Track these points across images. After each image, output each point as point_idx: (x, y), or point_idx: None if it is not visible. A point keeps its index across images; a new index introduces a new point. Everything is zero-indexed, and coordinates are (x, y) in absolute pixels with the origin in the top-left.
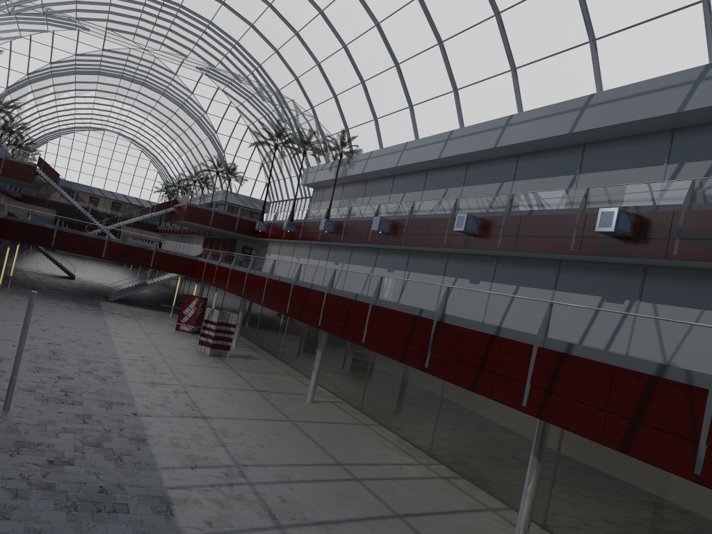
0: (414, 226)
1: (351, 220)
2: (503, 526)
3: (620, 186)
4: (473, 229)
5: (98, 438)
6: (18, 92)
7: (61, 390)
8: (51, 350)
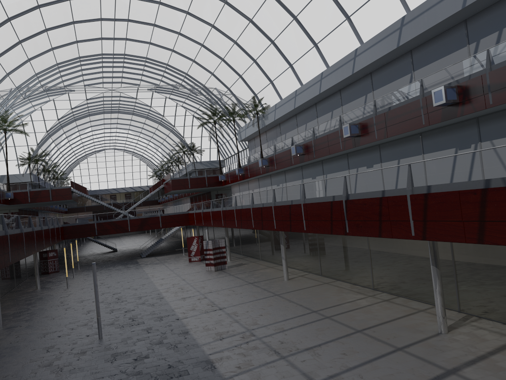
0: (318, 143)
1: (277, 153)
2: (431, 318)
3: (441, 71)
4: (356, 132)
5: (159, 339)
6: (45, 144)
7: (129, 318)
8: (116, 297)
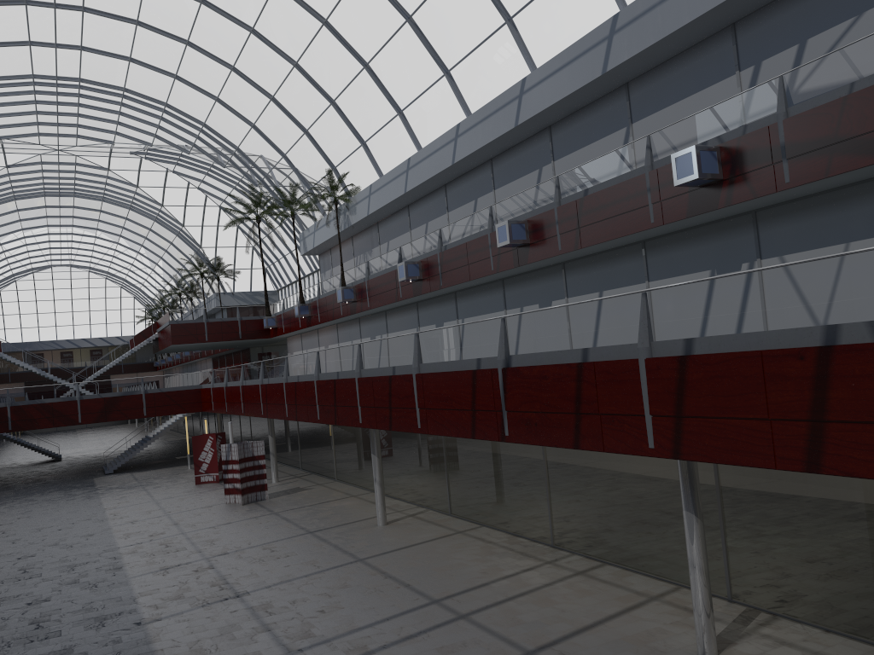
0: (450, 259)
1: (372, 277)
2: (677, 618)
3: (689, 119)
4: (522, 237)
5: None
6: None
7: (31, 622)
8: (21, 567)
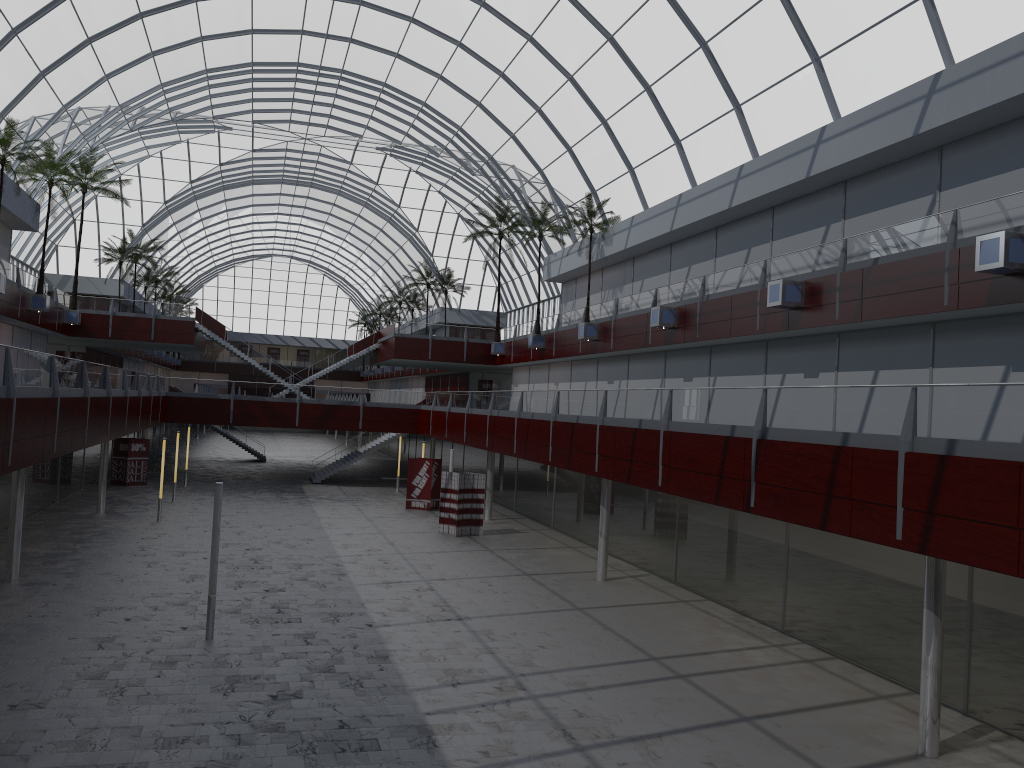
0: (710, 310)
1: (620, 317)
2: (903, 718)
3: (1004, 199)
4: (796, 299)
5: (327, 661)
6: (157, 228)
7: (272, 606)
8: (251, 557)
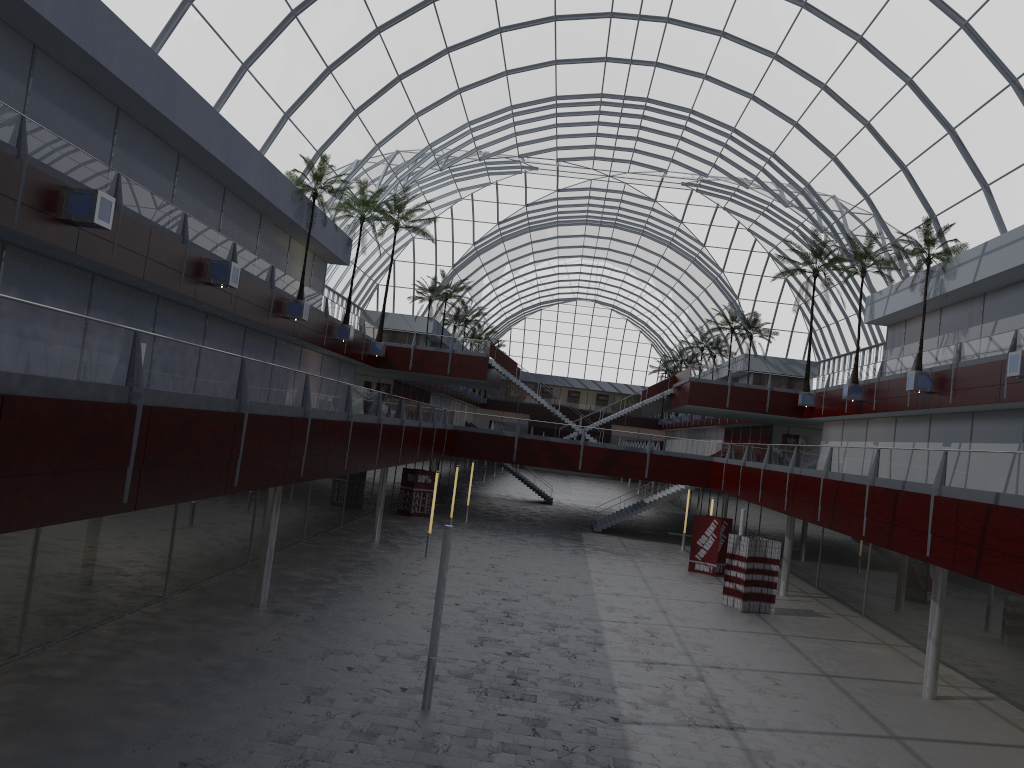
0: None
1: (963, 365)
2: None
3: None
4: None
5: (552, 764)
6: (466, 268)
7: (508, 675)
8: (504, 609)
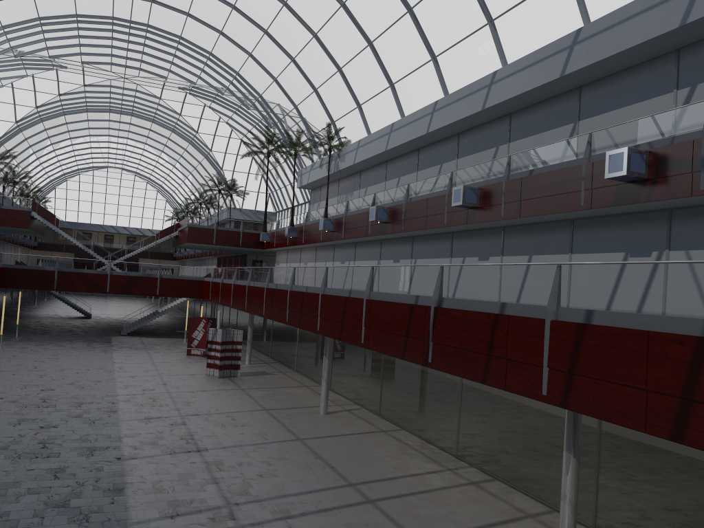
0: (412, 209)
1: (349, 214)
2: None
3: (626, 124)
4: (473, 201)
5: (66, 495)
6: (11, 141)
7: (39, 442)
8: (42, 397)
